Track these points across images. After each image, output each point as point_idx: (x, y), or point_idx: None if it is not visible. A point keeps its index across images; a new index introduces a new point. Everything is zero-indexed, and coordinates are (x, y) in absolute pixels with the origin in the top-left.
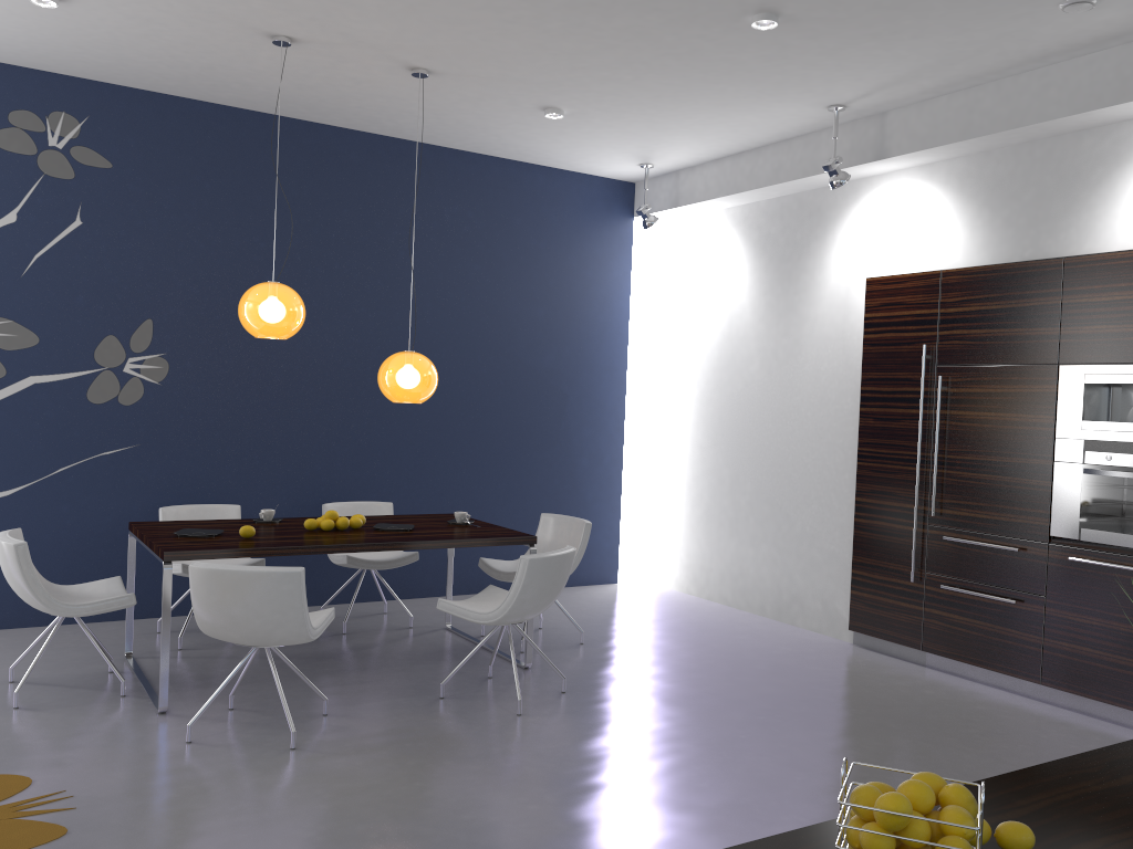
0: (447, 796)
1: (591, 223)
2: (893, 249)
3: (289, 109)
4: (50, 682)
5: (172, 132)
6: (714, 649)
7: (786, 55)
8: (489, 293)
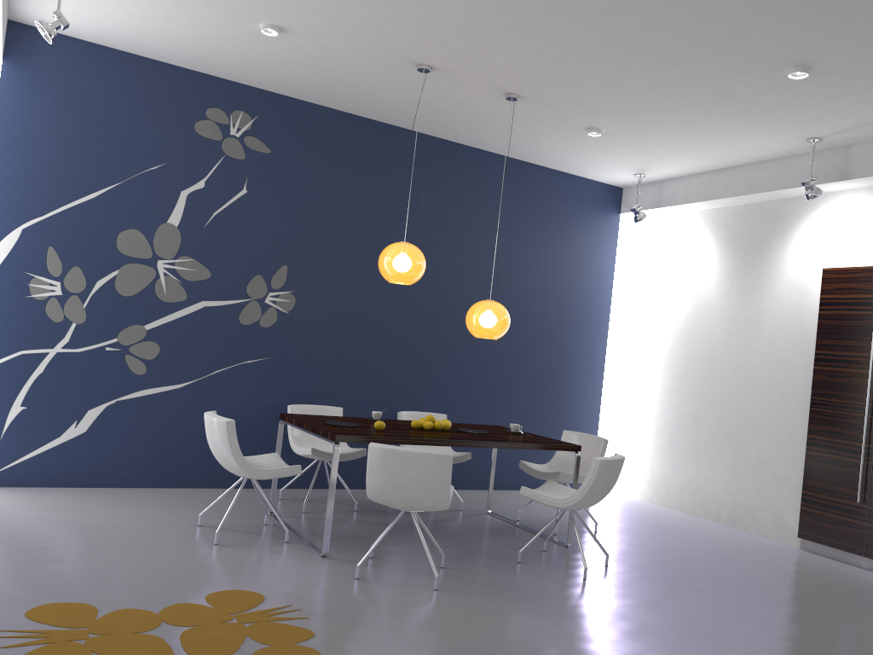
0: (572, 633)
1: (590, 216)
2: (846, 247)
3: (394, 119)
4: (227, 528)
5: (312, 130)
6: (697, 544)
7: (797, 99)
8: (517, 263)
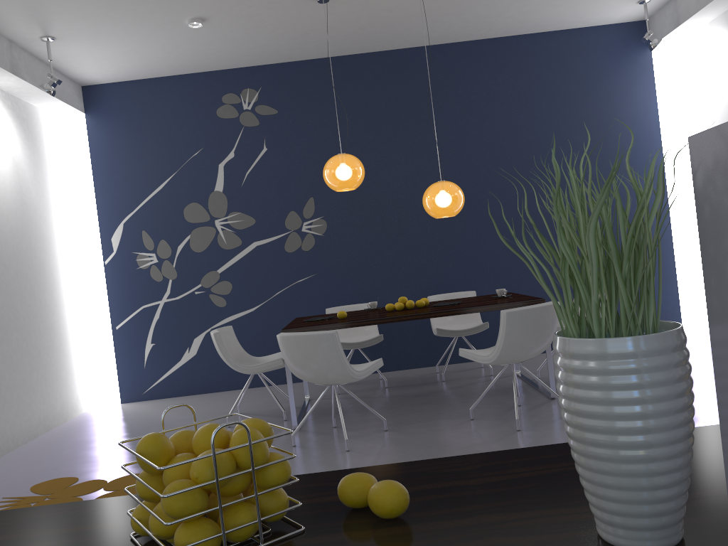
0: None
1: (612, 61)
2: None
3: (370, 46)
4: (257, 413)
5: (306, 82)
6: None
7: None
8: (534, 133)
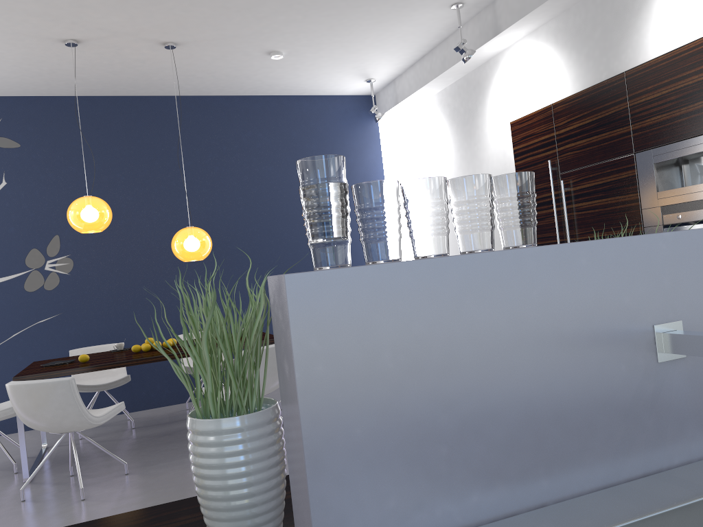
0: None
1: (347, 127)
2: (524, 97)
3: (123, 90)
4: None
5: (54, 118)
6: None
7: None
8: (281, 184)
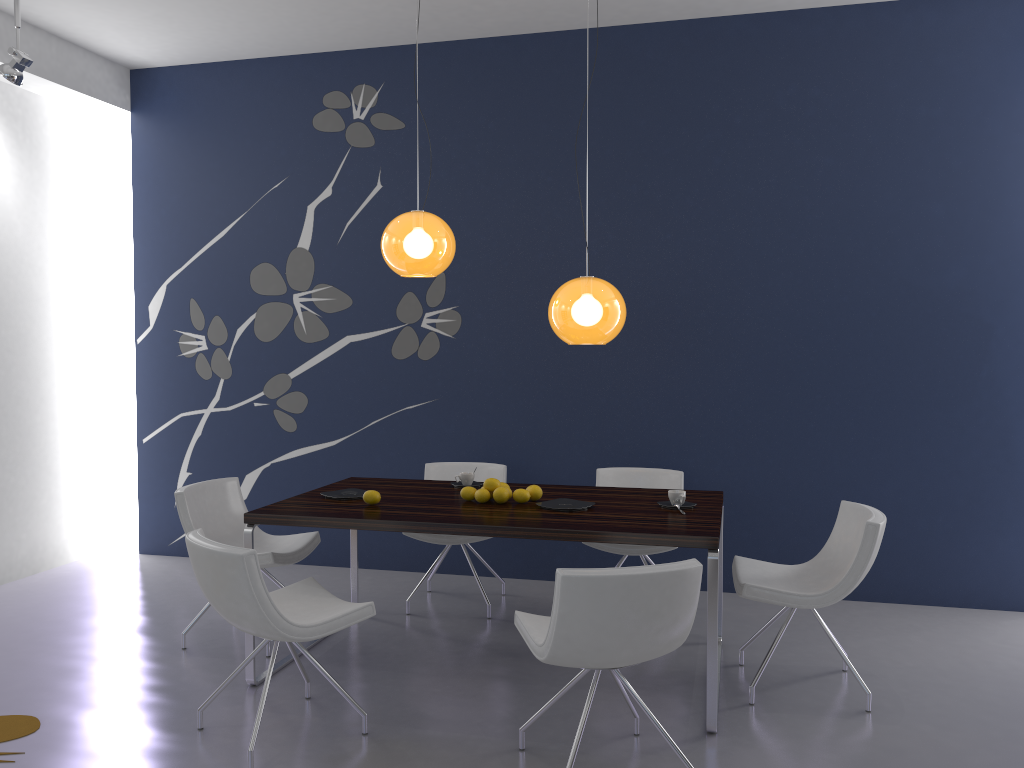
0: None
1: None
2: None
3: (559, 20)
4: None
5: (455, 78)
6: None
7: None
8: (849, 193)
